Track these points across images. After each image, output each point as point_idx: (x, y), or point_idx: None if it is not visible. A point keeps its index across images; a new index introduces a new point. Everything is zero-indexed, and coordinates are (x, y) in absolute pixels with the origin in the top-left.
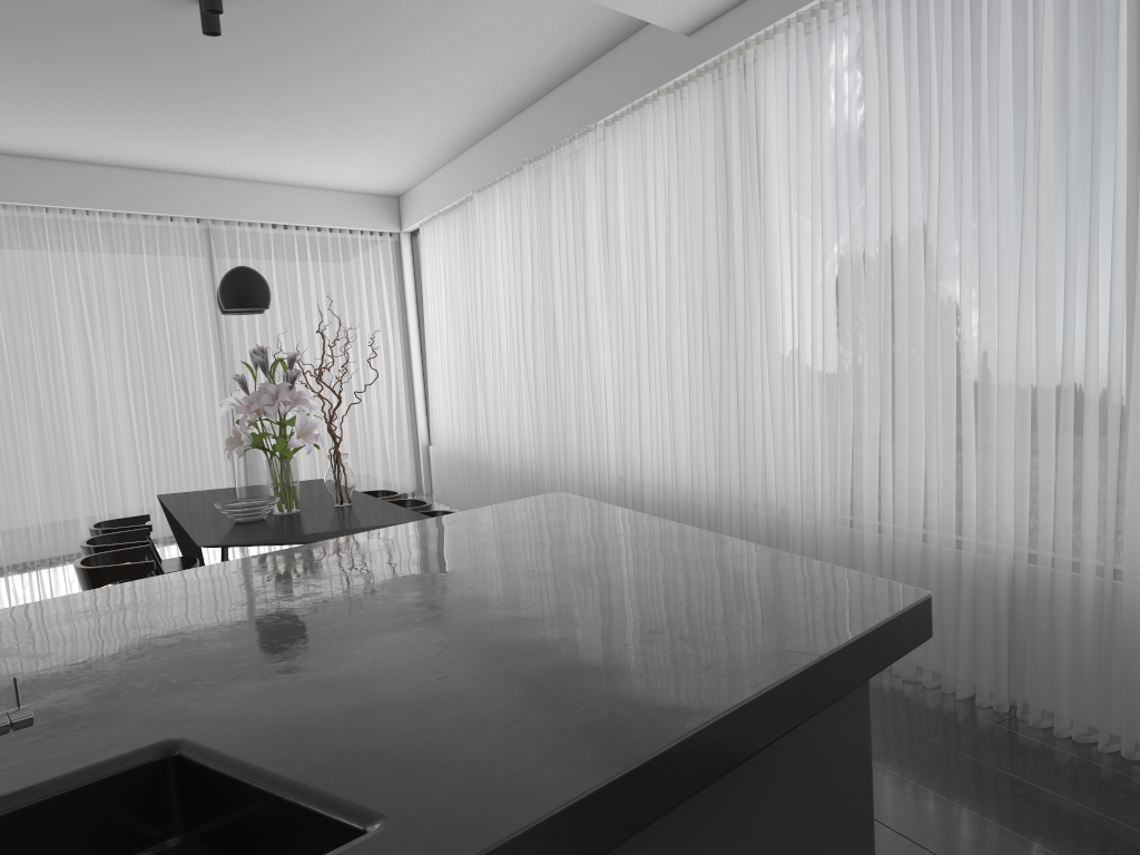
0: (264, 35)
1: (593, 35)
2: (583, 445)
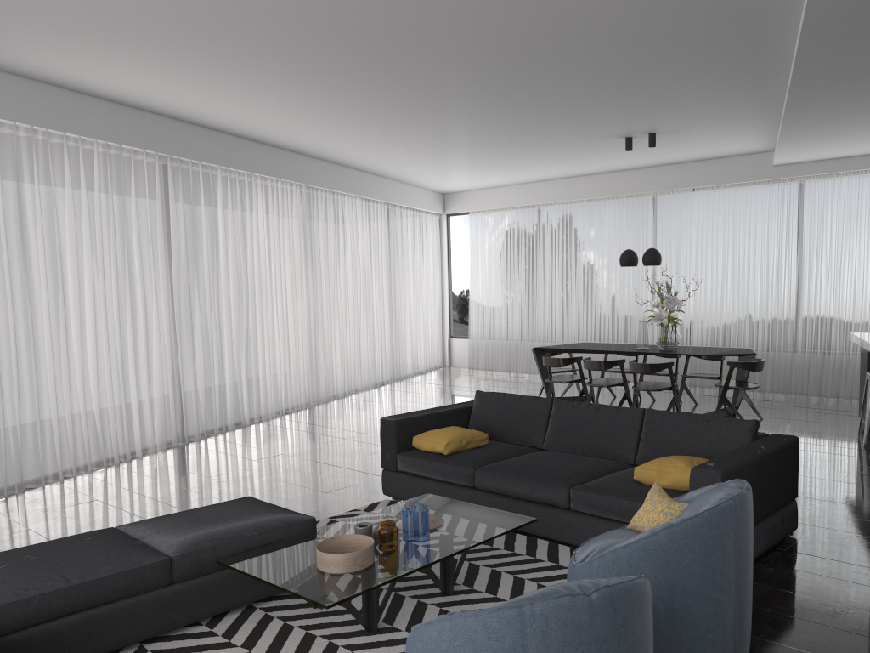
0: (613, 145)
1: (717, 155)
2: None
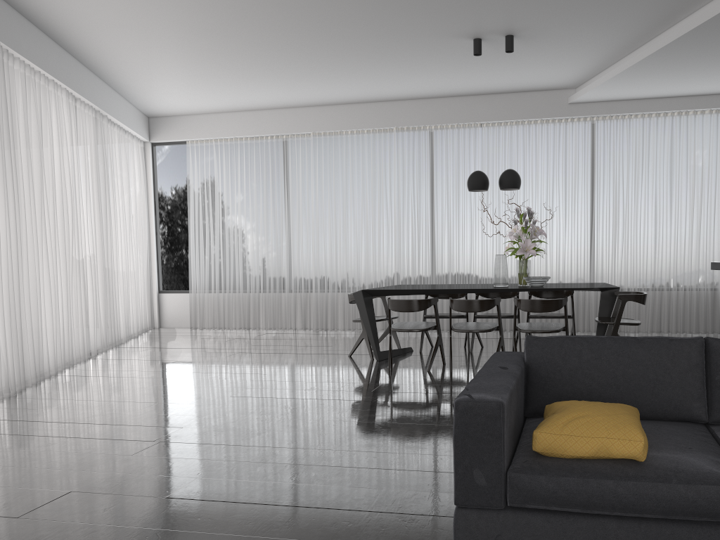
0: (442, 52)
1: (513, 88)
2: (452, 273)
